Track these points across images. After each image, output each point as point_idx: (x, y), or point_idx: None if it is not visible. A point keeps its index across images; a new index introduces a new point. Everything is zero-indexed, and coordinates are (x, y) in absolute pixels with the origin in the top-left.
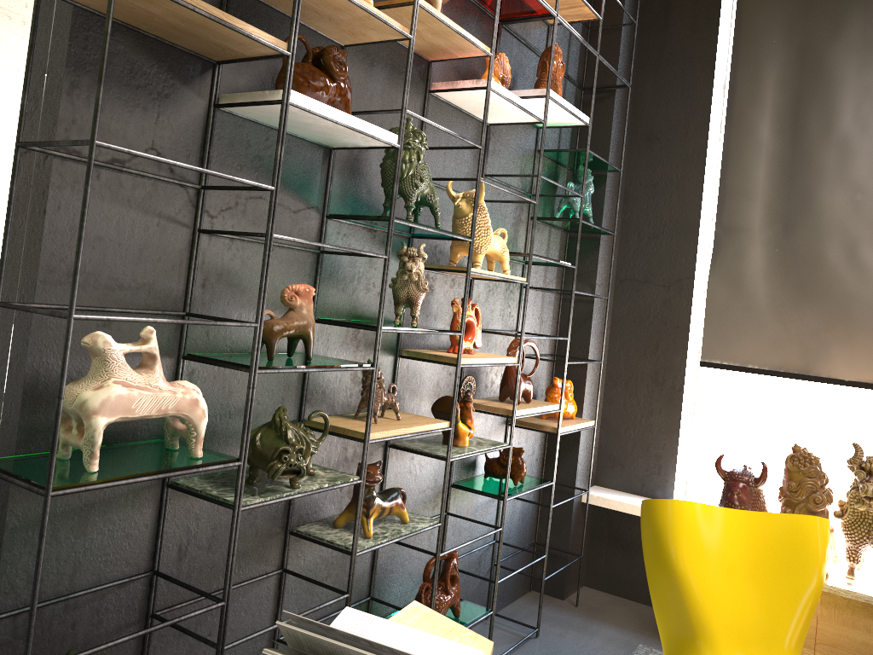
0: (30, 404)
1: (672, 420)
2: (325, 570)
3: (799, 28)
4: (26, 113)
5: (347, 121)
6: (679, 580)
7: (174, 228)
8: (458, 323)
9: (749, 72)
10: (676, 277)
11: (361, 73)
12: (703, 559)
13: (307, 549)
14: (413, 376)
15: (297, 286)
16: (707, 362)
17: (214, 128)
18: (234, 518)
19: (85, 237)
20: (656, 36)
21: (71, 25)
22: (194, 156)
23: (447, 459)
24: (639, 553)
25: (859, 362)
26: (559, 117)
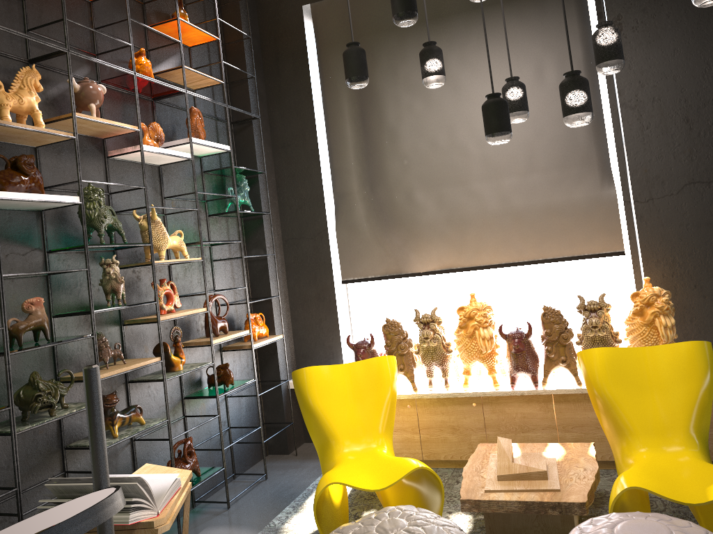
0: None
1: (333, 321)
2: None
3: None
4: None
5: (40, 198)
6: (314, 412)
7: None
8: (158, 296)
9: (332, 95)
10: (317, 231)
11: (53, 160)
12: (326, 397)
13: (81, 456)
14: (138, 335)
15: (31, 299)
16: (346, 280)
17: None
18: (12, 439)
19: None
20: (274, 79)
21: None
22: None
23: (163, 379)
24: None
25: (425, 259)
26: (209, 150)
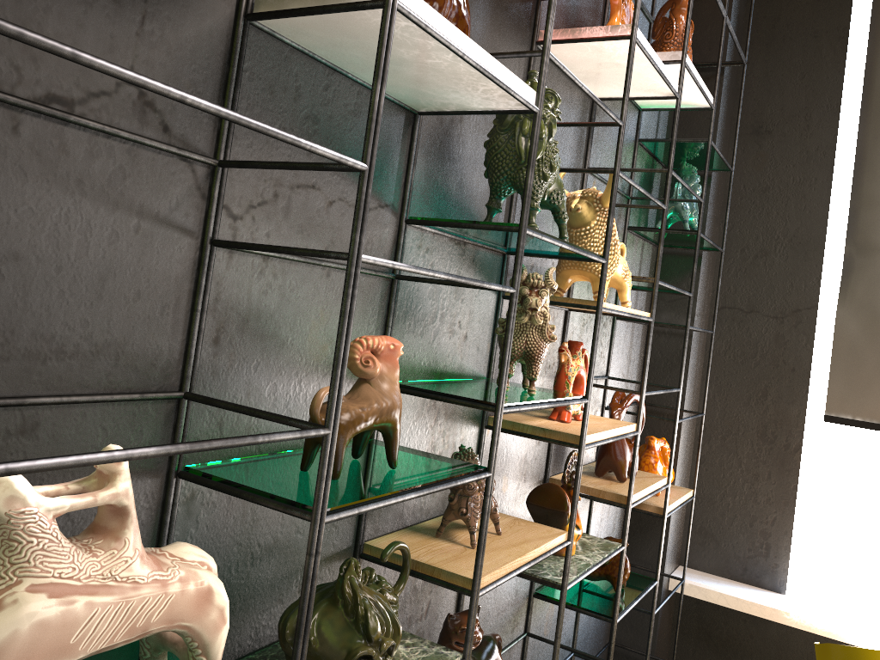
0: None
1: (785, 488)
2: None
3: None
4: None
5: (475, 57)
6: None
7: (167, 238)
8: (567, 378)
9: None
10: (792, 307)
11: None
12: None
13: None
14: (499, 452)
15: (375, 340)
16: (834, 417)
17: (244, 57)
18: None
19: None
20: (768, 4)
21: None
22: None
23: (563, 588)
24: (739, 656)
25: None
26: None
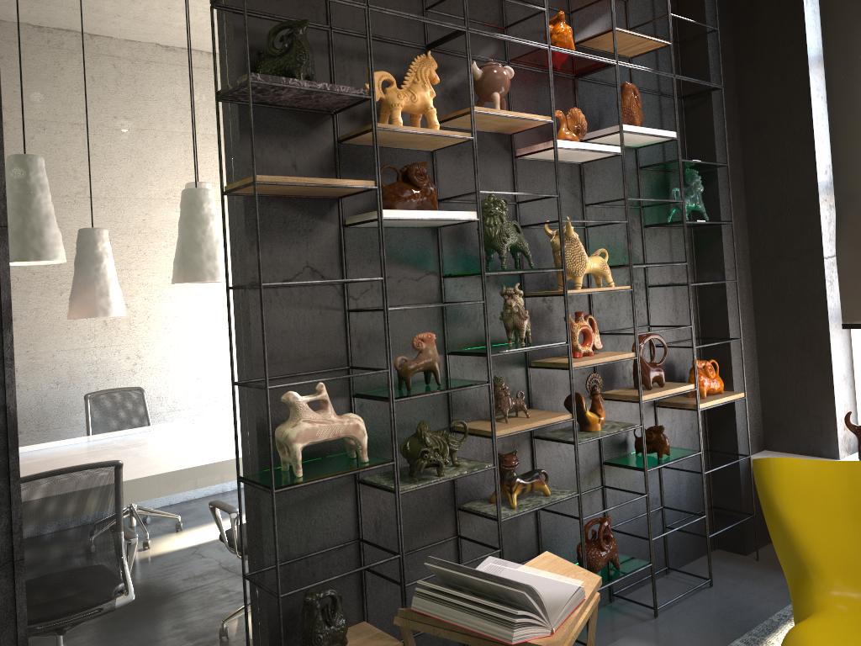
0: (262, 439)
1: (825, 382)
2: (494, 535)
3: None
4: (230, 266)
5: (431, 216)
6: (784, 525)
7: (331, 313)
8: (572, 334)
9: (840, 44)
10: (805, 249)
11: (451, 165)
12: (805, 506)
13: (475, 520)
14: (547, 380)
15: (421, 335)
16: (848, 324)
17: (345, 241)
18: (396, 499)
19: (276, 332)
20: (747, 29)
21: (244, 208)
22: (336, 263)
23: (574, 443)
24: None
25: None
26: (646, 139)
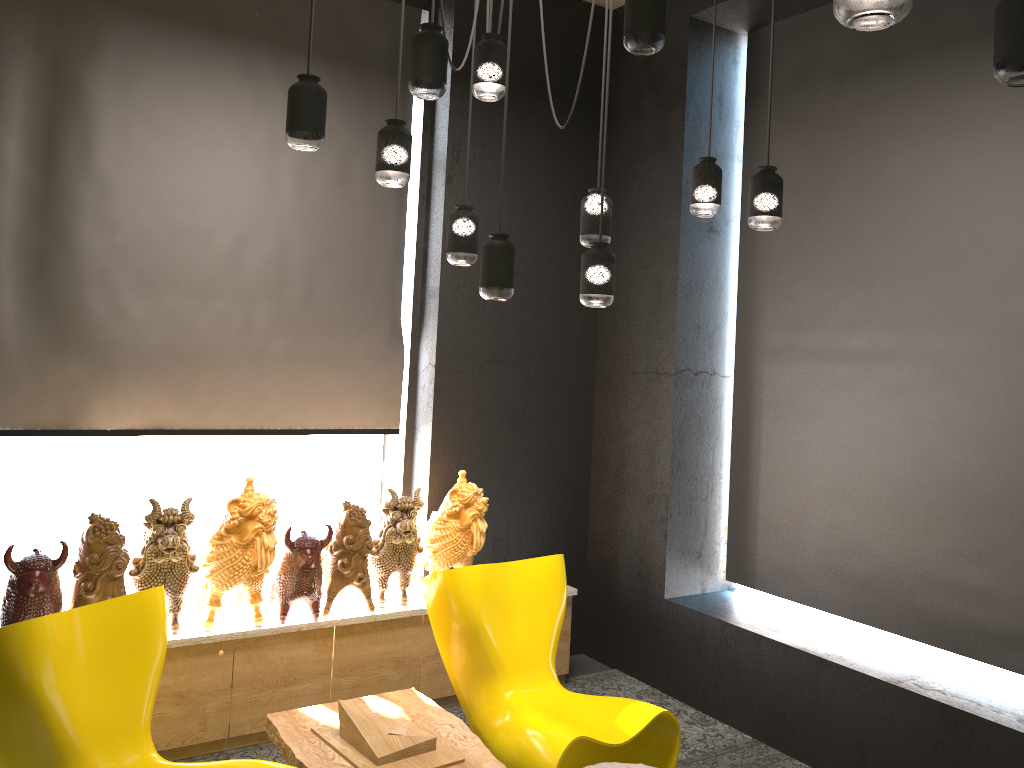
0: None
1: None
2: None
3: (51, 37)
4: None
5: None
6: (41, 708)
7: None
8: None
9: None
10: None
11: None
12: (63, 674)
13: None
14: None
15: None
16: None
17: None
18: None
19: None
20: None
21: None
22: None
23: None
24: None
25: (122, 409)
26: None
